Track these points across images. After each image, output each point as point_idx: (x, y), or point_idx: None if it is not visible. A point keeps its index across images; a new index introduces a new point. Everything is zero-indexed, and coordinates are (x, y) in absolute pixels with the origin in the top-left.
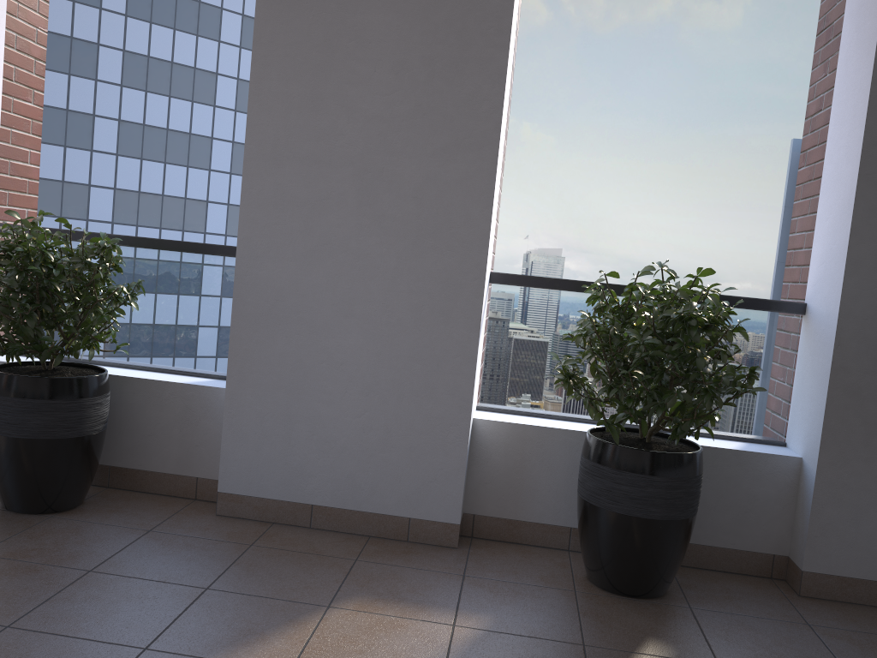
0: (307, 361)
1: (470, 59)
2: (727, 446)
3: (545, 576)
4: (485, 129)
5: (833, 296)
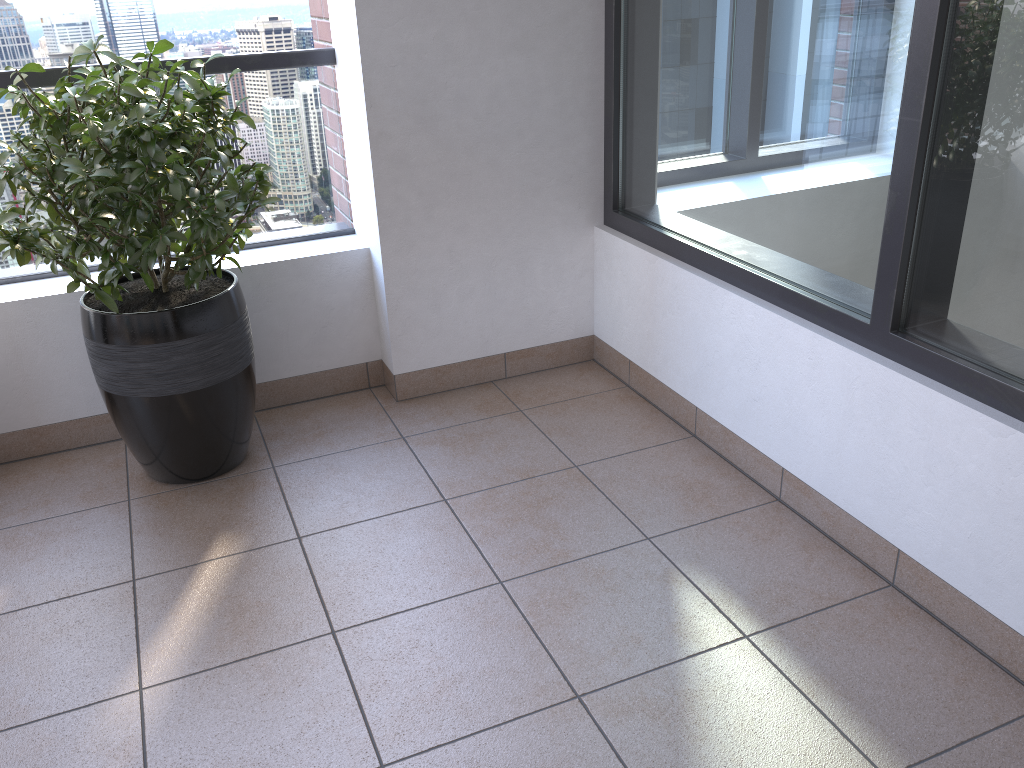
0: None
1: None
2: (283, 257)
3: (90, 491)
4: None
5: (353, 40)
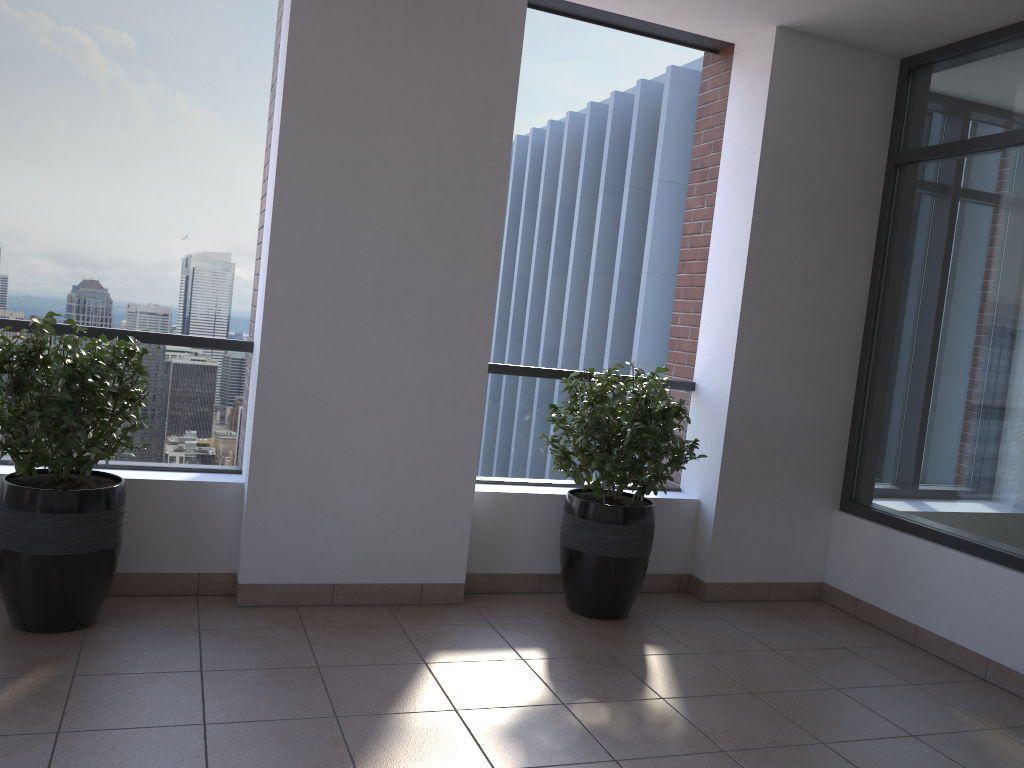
0: (329, 453)
1: (476, 186)
2: (650, 496)
3: (543, 614)
4: (488, 247)
5: (724, 380)
